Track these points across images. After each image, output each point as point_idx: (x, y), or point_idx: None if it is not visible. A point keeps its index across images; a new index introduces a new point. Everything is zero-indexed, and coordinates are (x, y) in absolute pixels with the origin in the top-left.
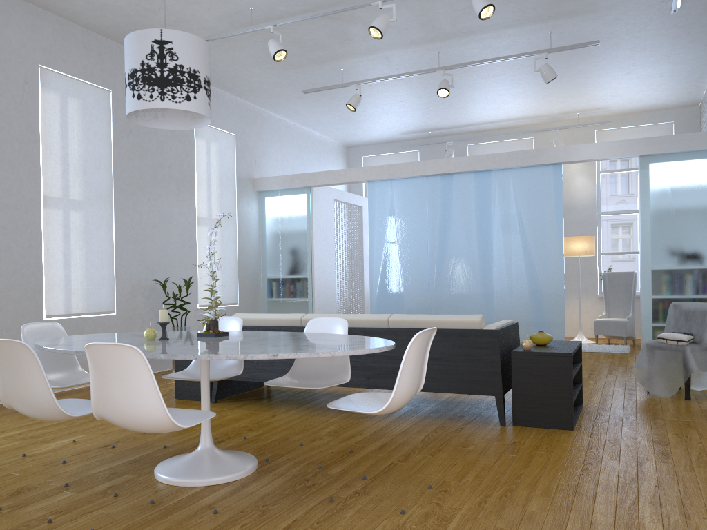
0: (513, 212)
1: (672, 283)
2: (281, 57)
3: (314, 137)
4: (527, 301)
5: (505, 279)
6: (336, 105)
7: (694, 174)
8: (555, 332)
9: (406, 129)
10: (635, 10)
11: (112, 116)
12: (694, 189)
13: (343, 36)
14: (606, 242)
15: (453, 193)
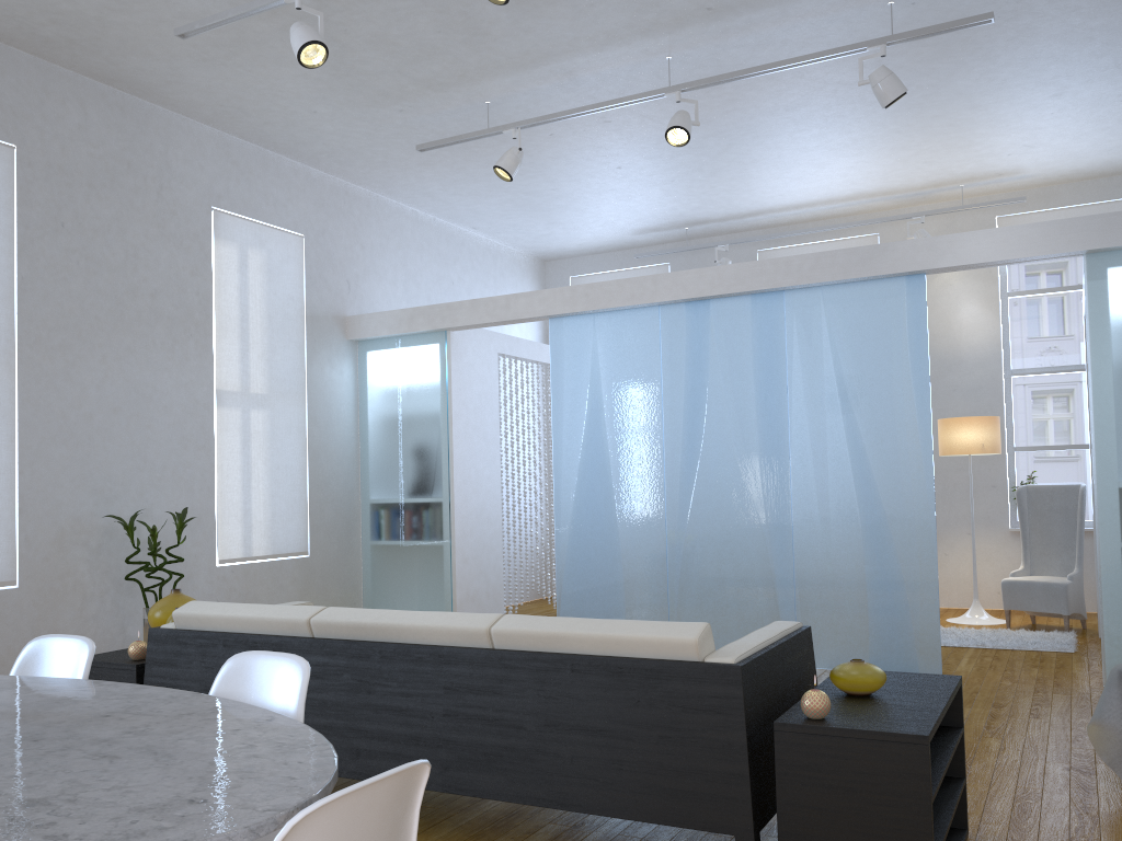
0: (828, 373)
1: None
2: (318, 59)
3: (474, 242)
4: (860, 552)
5: (814, 506)
6: (499, 179)
7: None
8: (919, 615)
9: (641, 224)
10: None
11: (16, 195)
12: None
13: (468, 27)
14: (1023, 427)
15: (710, 337)
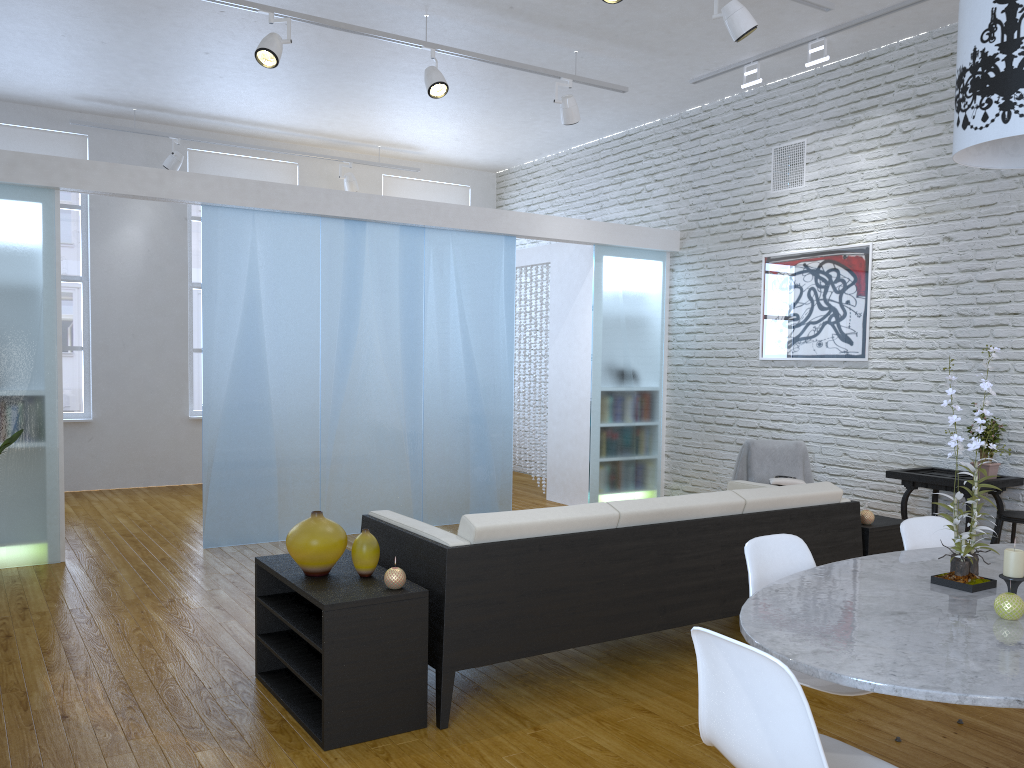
0: (453, 299)
1: (619, 408)
2: None
3: None
4: (467, 436)
5: (439, 401)
6: (74, 15)
7: (643, 277)
8: (501, 478)
9: (106, 93)
10: (676, 66)
11: None
12: (642, 295)
13: None
14: None
15: (366, 255)
